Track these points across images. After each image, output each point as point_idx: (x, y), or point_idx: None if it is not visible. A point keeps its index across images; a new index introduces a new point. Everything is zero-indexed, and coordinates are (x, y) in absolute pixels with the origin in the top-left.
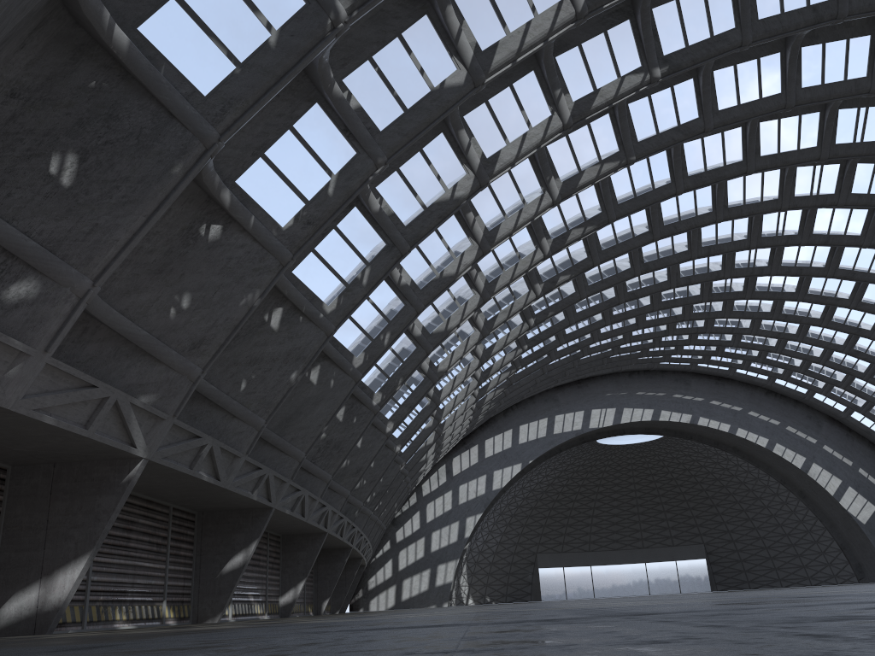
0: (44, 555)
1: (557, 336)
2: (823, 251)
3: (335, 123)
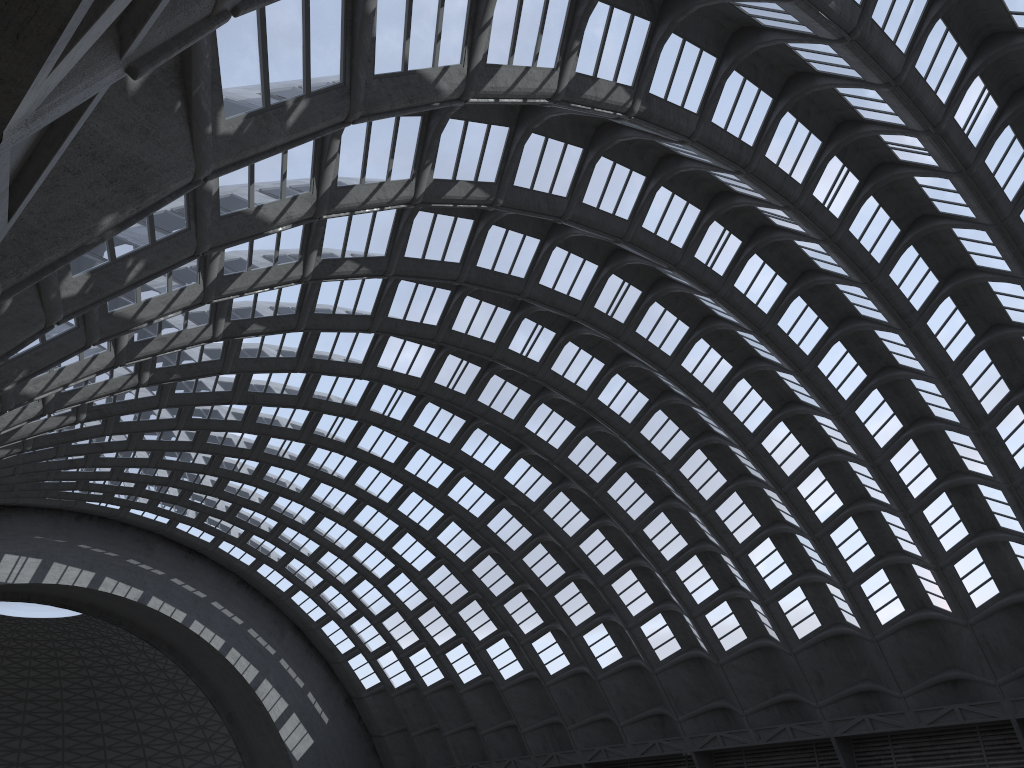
0: None
1: (106, 420)
2: (456, 425)
3: None
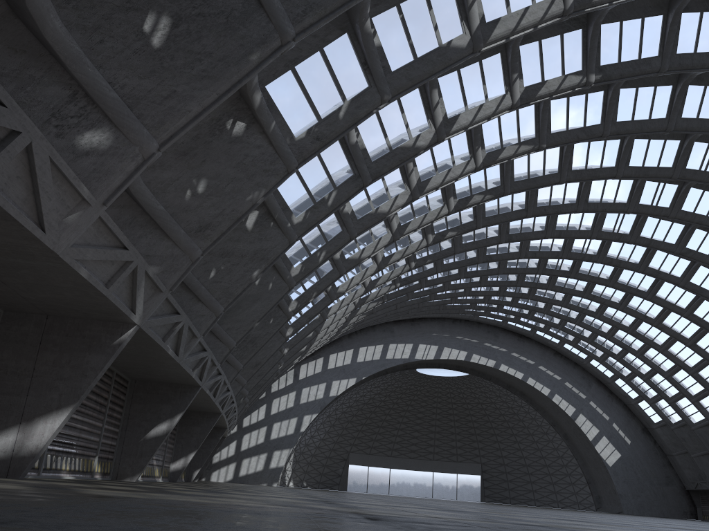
0: (26, 401)
1: (420, 280)
2: (639, 251)
3: (357, 55)
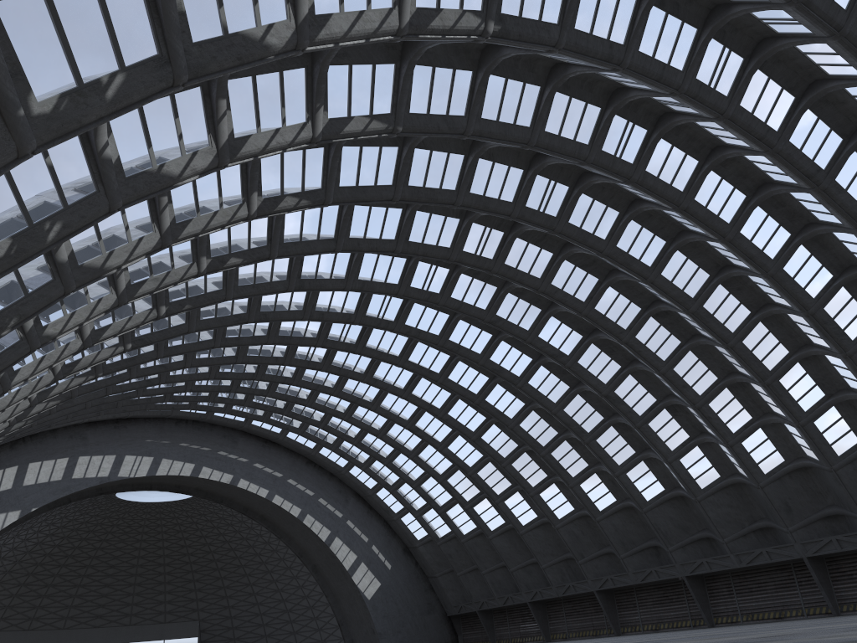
0: None
1: (157, 346)
2: (441, 320)
3: None
